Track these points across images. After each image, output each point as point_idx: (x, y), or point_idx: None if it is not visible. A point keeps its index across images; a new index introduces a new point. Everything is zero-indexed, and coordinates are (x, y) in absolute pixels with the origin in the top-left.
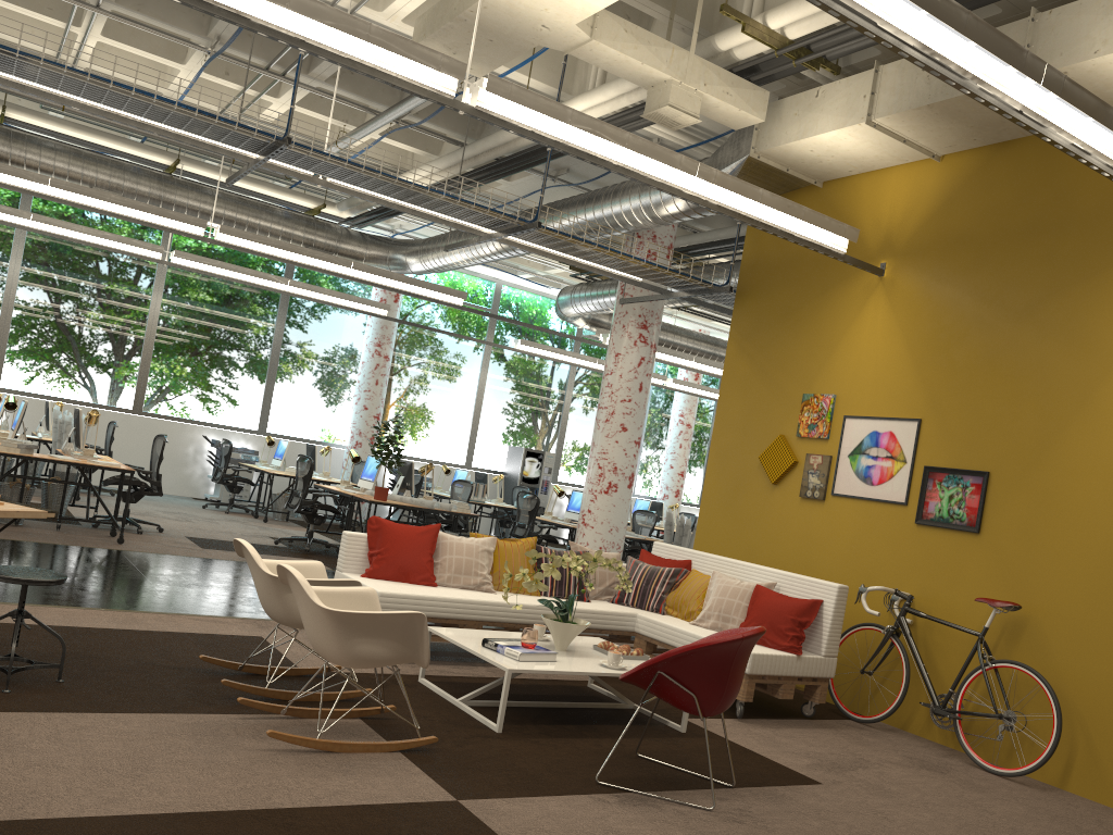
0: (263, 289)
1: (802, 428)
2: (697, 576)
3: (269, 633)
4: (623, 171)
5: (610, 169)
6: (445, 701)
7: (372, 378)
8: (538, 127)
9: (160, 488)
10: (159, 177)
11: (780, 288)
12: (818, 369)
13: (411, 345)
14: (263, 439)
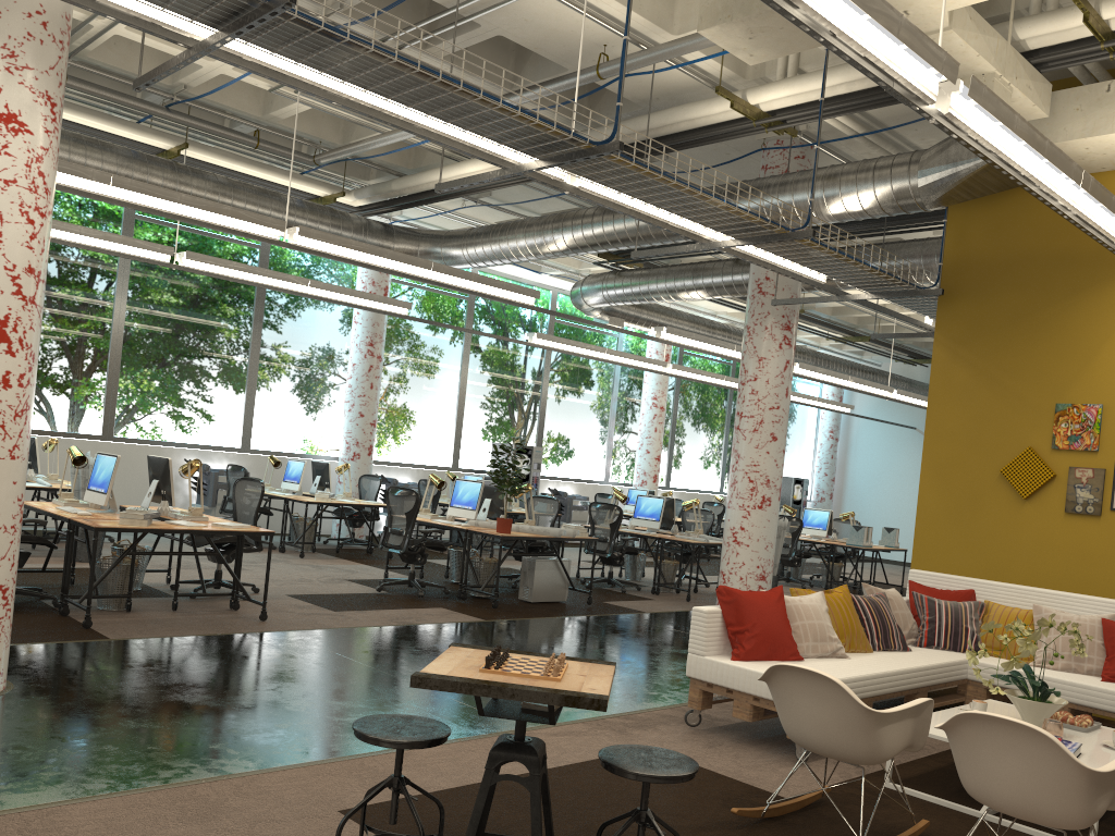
0: (237, 287)
1: (1060, 440)
2: (1008, 610)
3: (643, 740)
4: (1027, 182)
5: (1019, 180)
6: (964, 815)
7: (366, 382)
8: (983, 136)
9: (259, 543)
10: (171, 166)
11: (1005, 290)
12: (1073, 377)
13: (392, 341)
14: (247, 457)
